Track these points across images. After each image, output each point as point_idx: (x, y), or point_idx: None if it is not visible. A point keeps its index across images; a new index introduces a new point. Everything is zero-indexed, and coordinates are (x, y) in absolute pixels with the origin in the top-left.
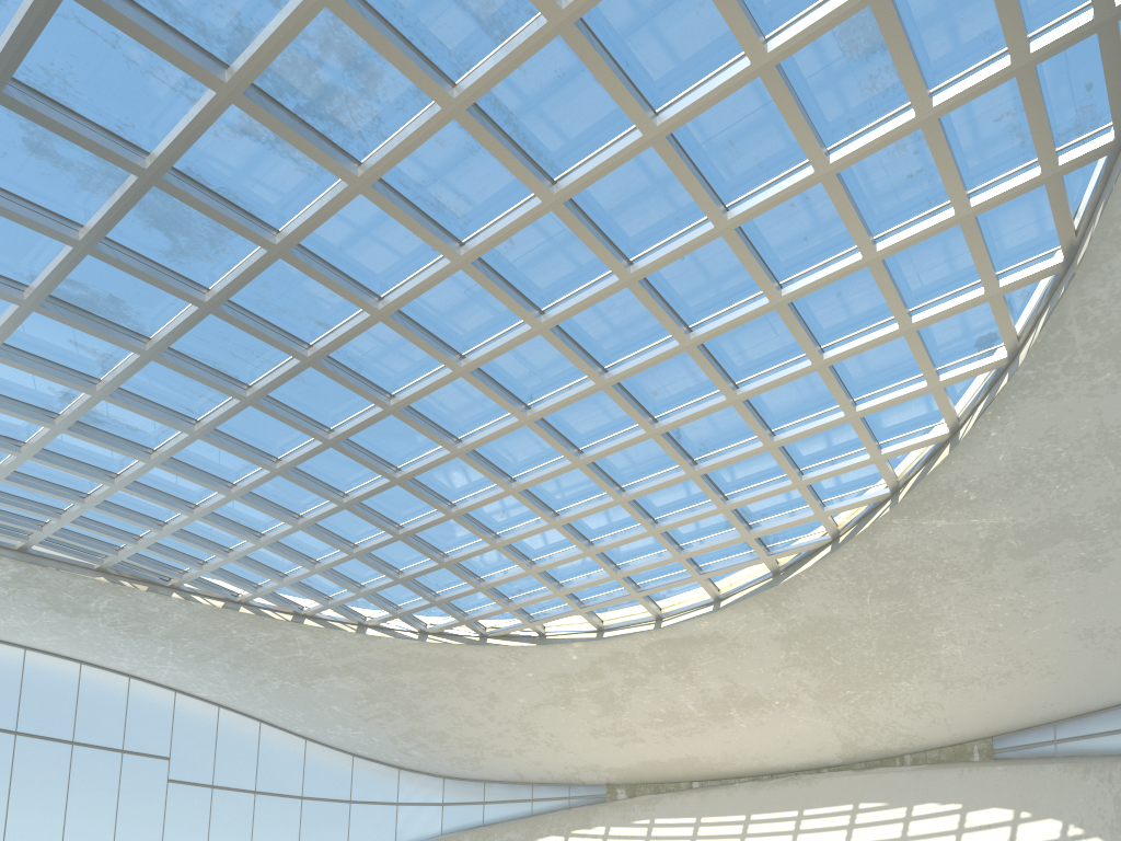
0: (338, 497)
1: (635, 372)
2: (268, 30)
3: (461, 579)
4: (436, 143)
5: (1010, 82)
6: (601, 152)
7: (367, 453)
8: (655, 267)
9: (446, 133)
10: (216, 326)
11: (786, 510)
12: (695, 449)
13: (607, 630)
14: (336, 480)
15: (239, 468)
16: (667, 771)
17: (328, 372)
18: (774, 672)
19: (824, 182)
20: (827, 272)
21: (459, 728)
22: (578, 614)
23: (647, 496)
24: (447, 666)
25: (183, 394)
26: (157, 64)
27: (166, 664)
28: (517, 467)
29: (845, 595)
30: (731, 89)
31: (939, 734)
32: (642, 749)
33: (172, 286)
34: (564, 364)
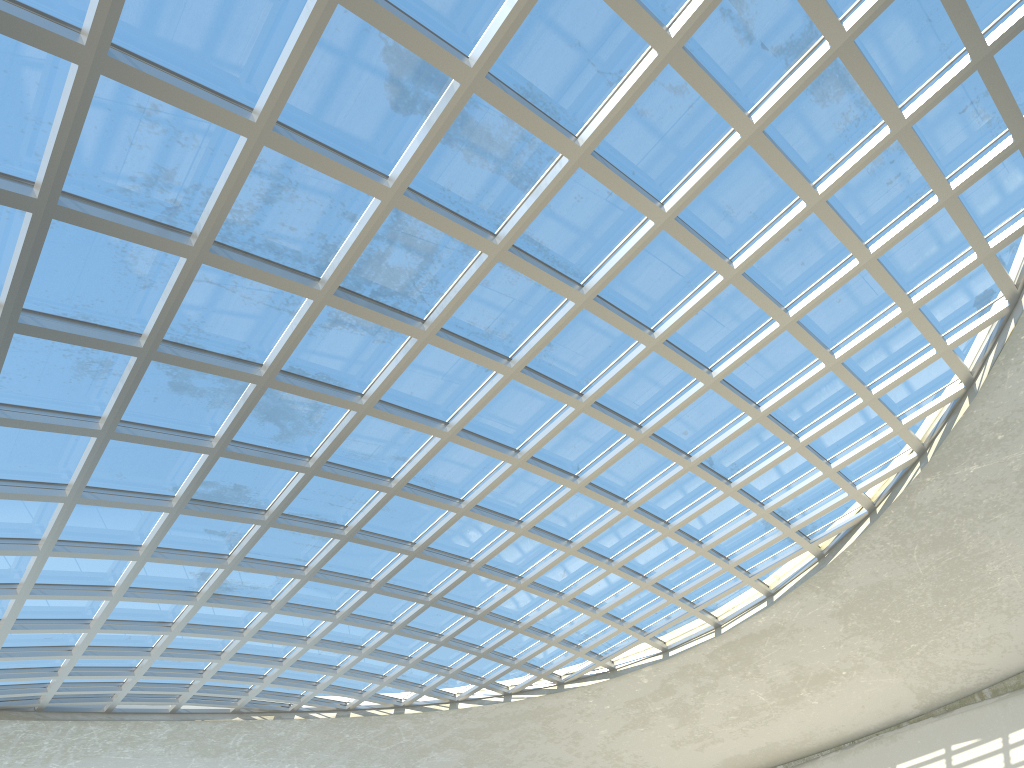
0: (424, 597)
1: (668, 419)
2: (350, 239)
3: (534, 639)
4: (482, 286)
5: (970, 77)
6: (618, 249)
7: (444, 554)
8: (675, 327)
9: (490, 274)
10: (316, 485)
11: (819, 499)
12: (728, 470)
13: (671, 649)
14: (420, 583)
15: (340, 596)
16: (750, 762)
17: (410, 495)
18: (836, 646)
19: (816, 211)
20: (828, 284)
21: None
22: (642, 642)
23: (690, 522)
24: (532, 718)
25: (293, 548)
26: (265, 294)
27: None
28: (572, 529)
29: (892, 558)
30: (726, 162)
31: (1013, 661)
32: (722, 748)
33: (284, 462)
34: (603, 431)
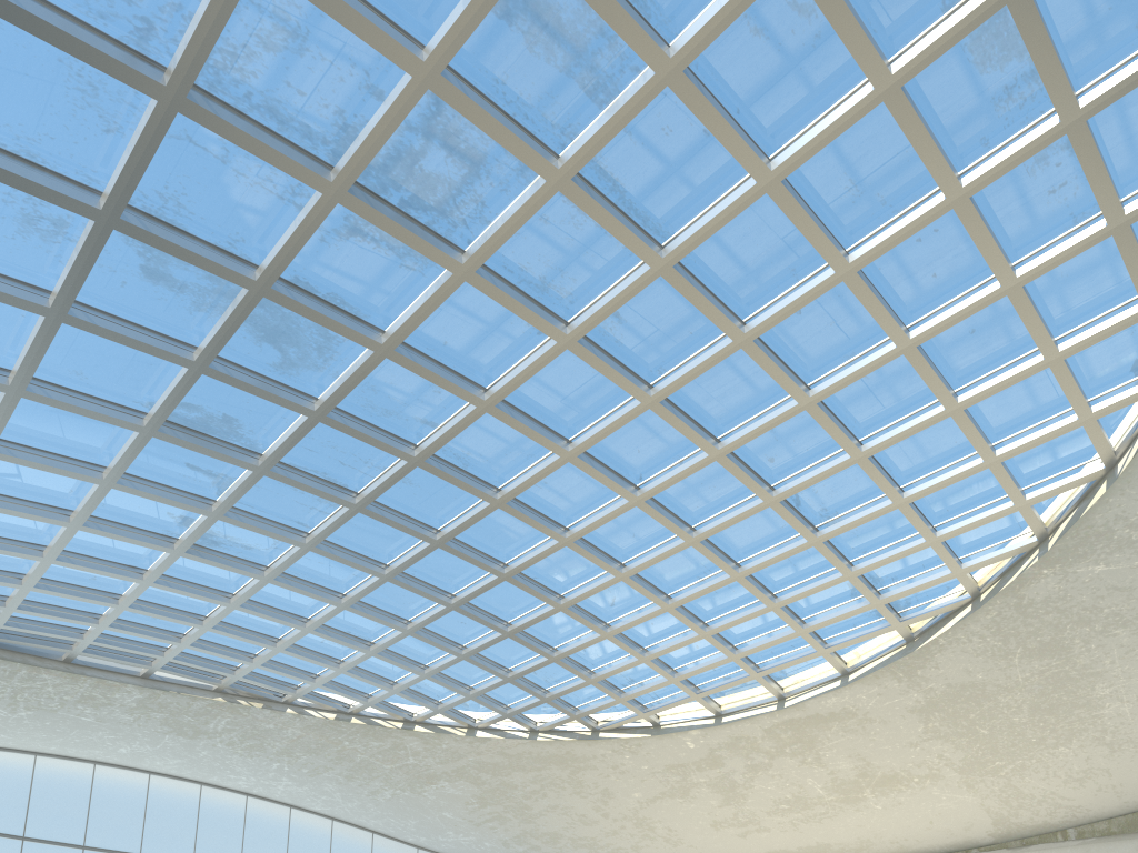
0: (446, 598)
1: (751, 439)
2: (372, 122)
3: (571, 673)
4: (540, 222)
5: None
6: (711, 209)
7: (474, 551)
8: (771, 324)
9: (550, 209)
10: (325, 436)
11: (918, 572)
12: (816, 515)
13: (725, 714)
14: (444, 581)
15: (348, 577)
16: None
17: (435, 471)
18: (911, 747)
19: (957, 208)
20: (960, 307)
21: (572, 828)
22: (694, 701)
23: (765, 570)
24: (558, 764)
25: (294, 508)
26: (265, 174)
27: (282, 780)
28: (627, 551)
29: (990, 657)
30: (852, 119)
31: (1107, 803)
32: (767, 839)
33: (282, 397)
34: (674, 438)
